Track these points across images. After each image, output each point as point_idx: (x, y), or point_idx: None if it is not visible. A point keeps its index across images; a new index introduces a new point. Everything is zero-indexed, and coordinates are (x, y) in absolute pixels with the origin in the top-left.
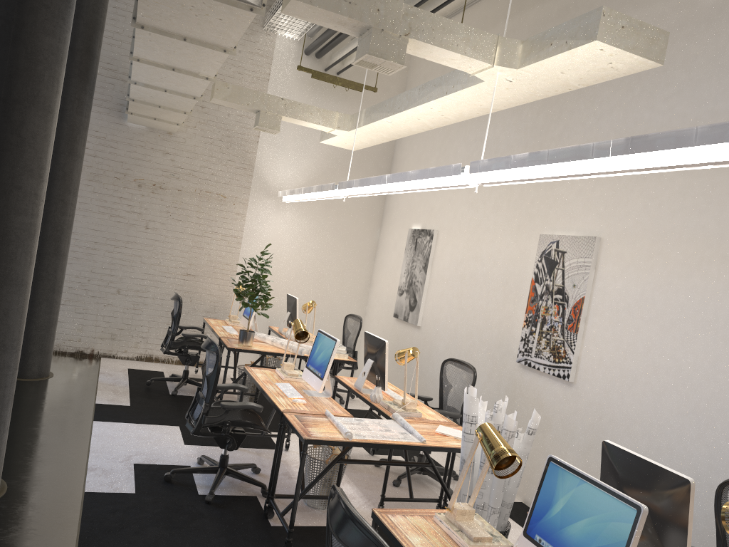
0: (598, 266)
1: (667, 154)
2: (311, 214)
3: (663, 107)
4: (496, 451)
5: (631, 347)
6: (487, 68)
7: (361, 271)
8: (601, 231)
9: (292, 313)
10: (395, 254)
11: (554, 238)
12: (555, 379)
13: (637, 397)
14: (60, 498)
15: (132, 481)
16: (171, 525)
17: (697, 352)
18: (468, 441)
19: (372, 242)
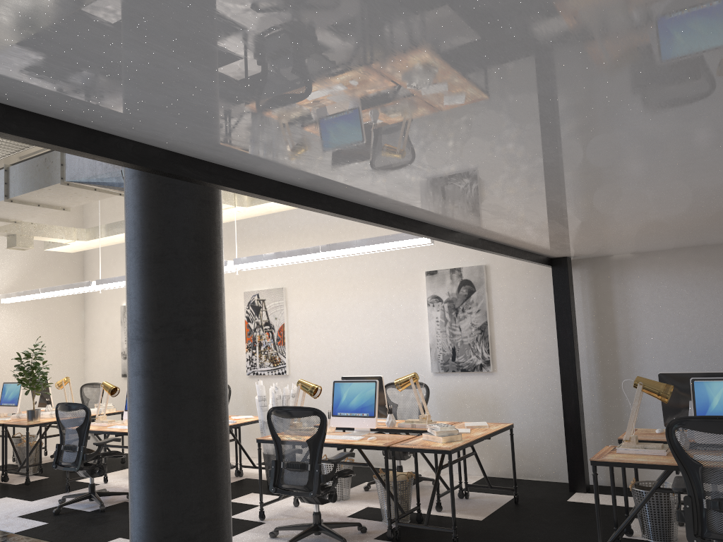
0: (287, 304)
1: (345, 250)
2: (23, 309)
3: (305, 212)
4: (311, 387)
5: (318, 344)
6: (231, 207)
7: (75, 349)
8: (284, 284)
9: (43, 392)
10: (109, 328)
11: (255, 293)
12: (276, 376)
13: (328, 369)
14: (5, 539)
15: (35, 521)
16: (99, 523)
17: (353, 336)
18: (265, 410)
19: (80, 323)
